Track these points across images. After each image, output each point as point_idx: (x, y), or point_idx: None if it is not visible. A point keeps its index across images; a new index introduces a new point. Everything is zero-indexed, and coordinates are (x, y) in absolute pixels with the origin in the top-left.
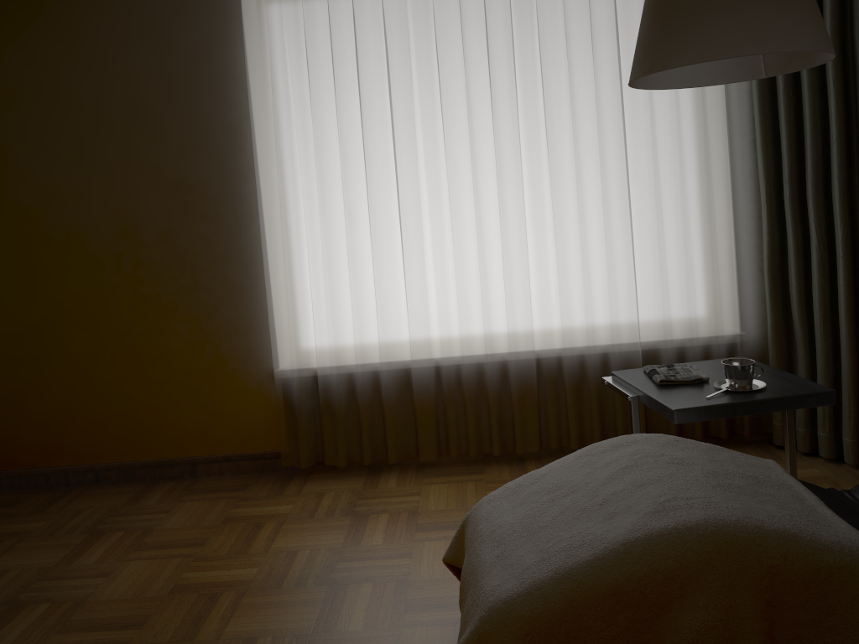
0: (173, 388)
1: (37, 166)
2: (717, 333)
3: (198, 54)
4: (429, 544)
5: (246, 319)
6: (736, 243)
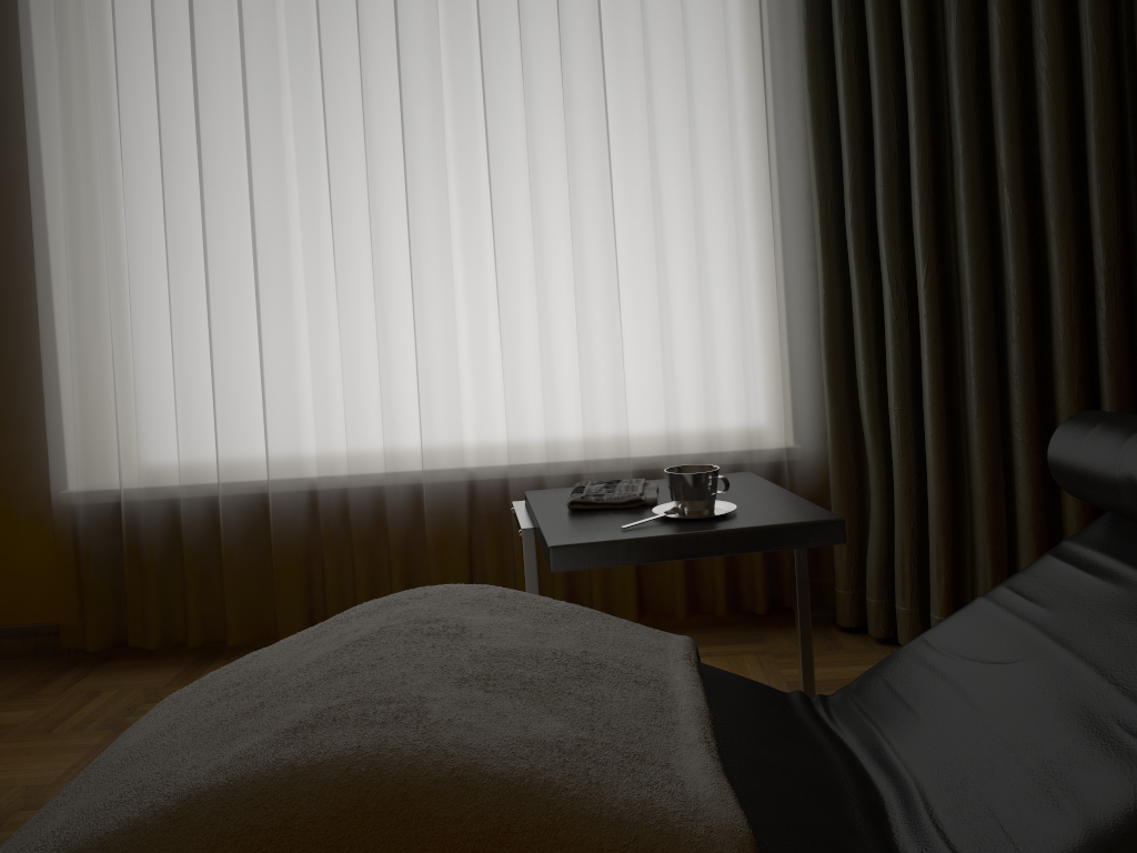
0: None
1: None
2: (751, 444)
3: None
4: None
5: (17, 411)
6: (779, 301)
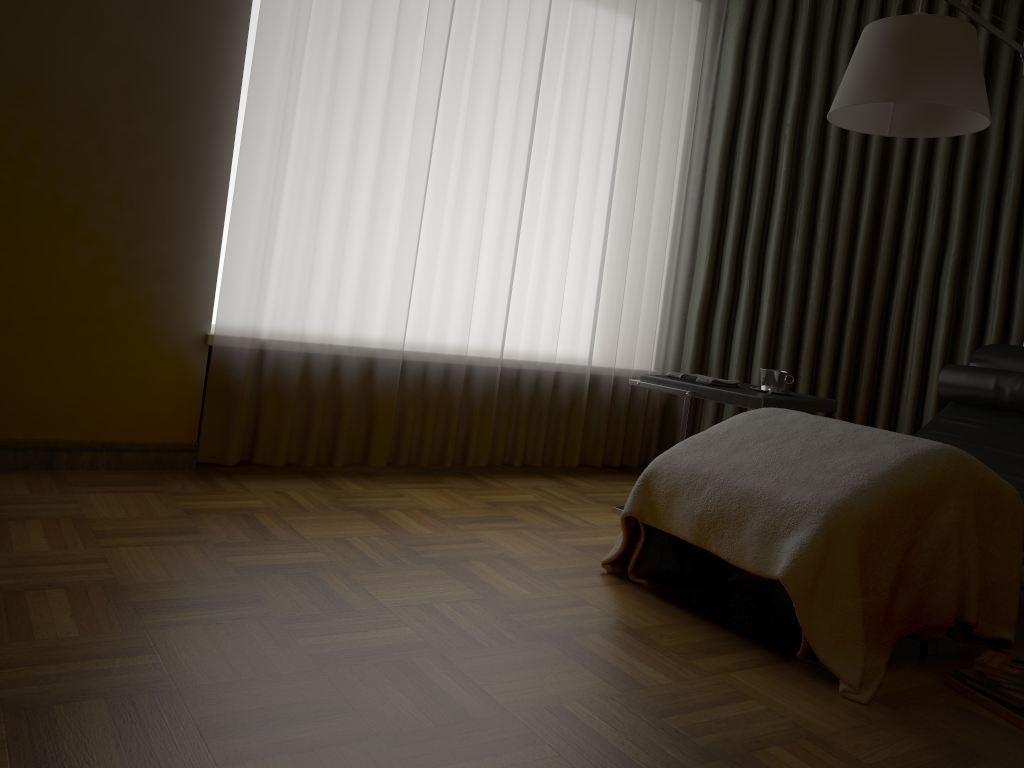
0: (45, 336)
1: None
2: (648, 366)
3: None
4: (485, 533)
5: (180, 260)
6: (675, 286)
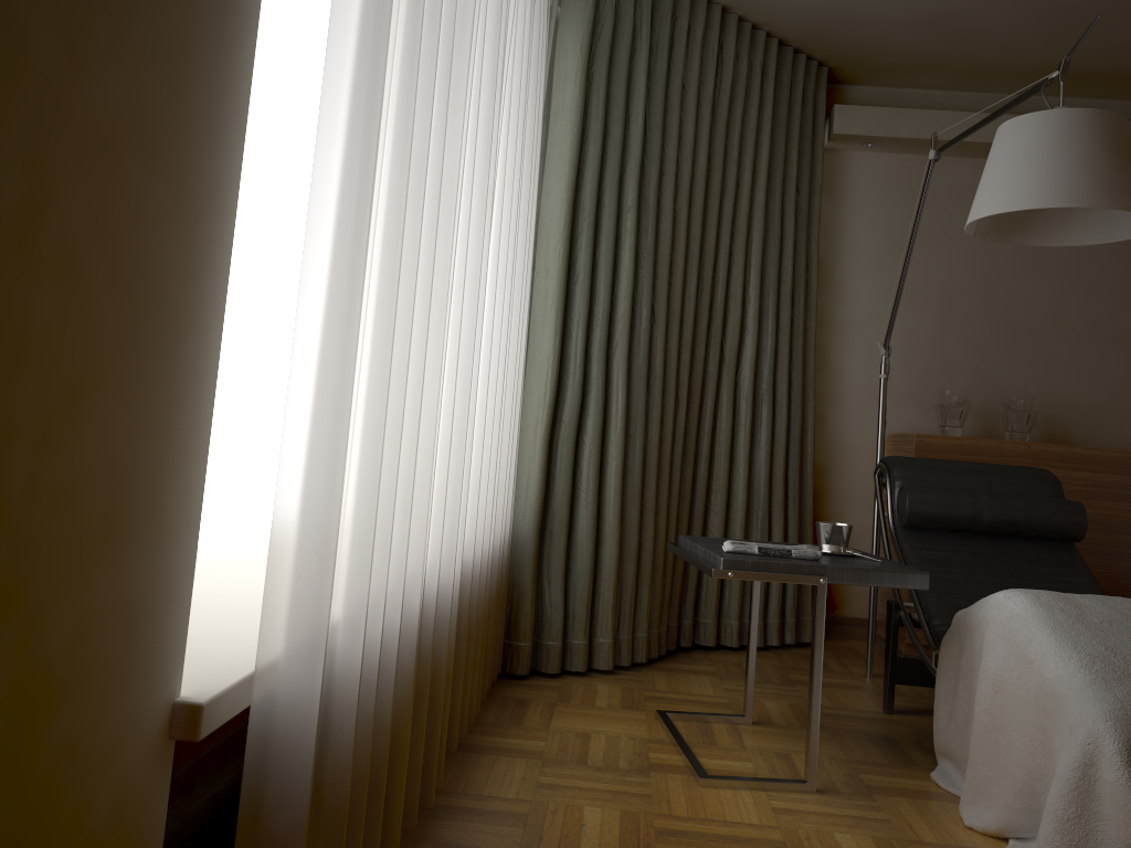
0: None
1: None
2: (508, 522)
3: None
4: None
5: (146, 468)
6: (522, 397)
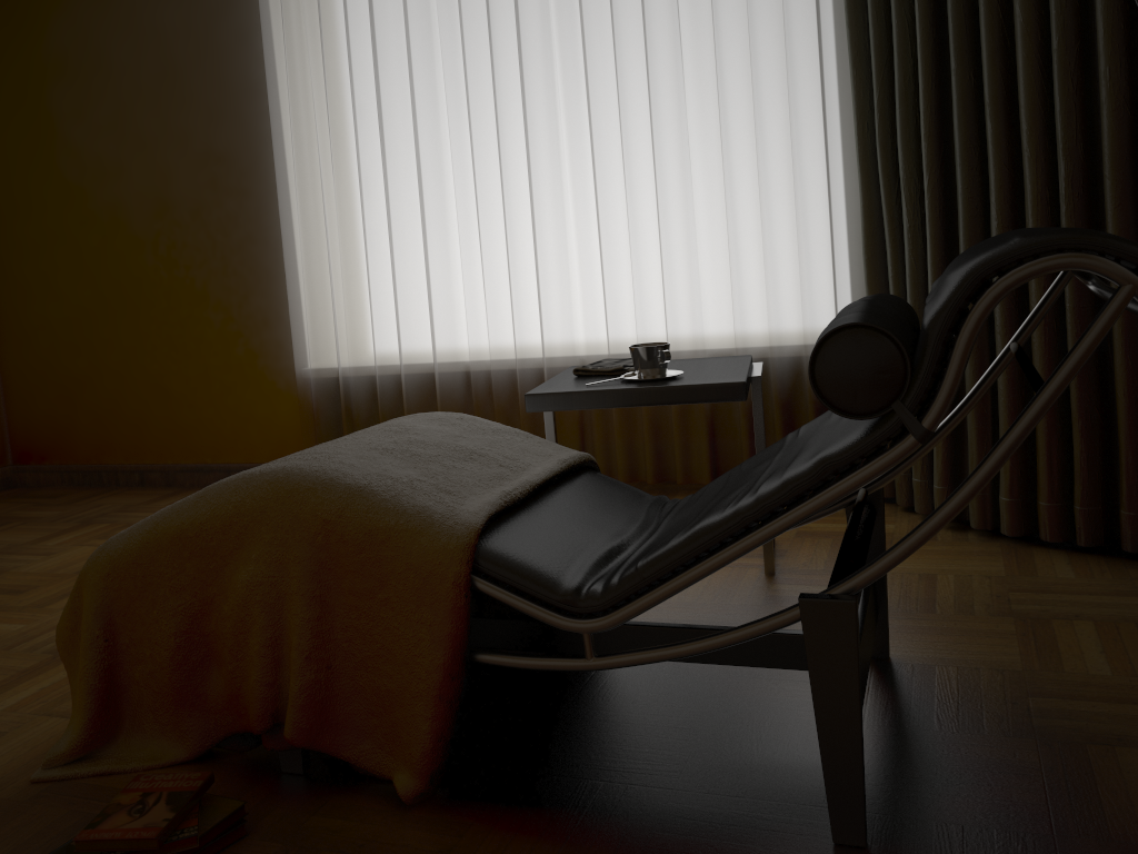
0: (208, 385)
1: (82, 139)
2: (805, 338)
3: (222, 4)
4: None
5: (275, 310)
6: (831, 213)
